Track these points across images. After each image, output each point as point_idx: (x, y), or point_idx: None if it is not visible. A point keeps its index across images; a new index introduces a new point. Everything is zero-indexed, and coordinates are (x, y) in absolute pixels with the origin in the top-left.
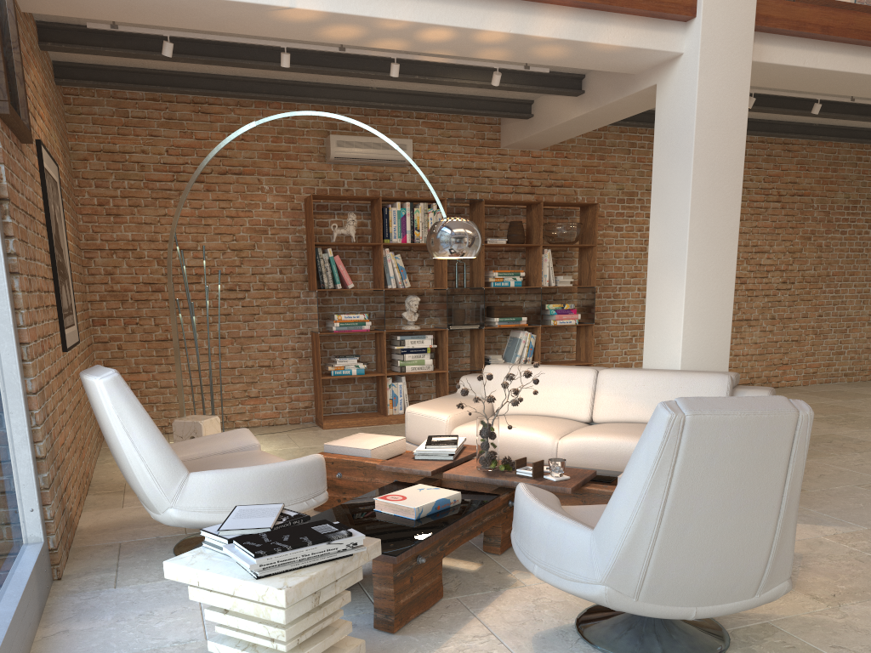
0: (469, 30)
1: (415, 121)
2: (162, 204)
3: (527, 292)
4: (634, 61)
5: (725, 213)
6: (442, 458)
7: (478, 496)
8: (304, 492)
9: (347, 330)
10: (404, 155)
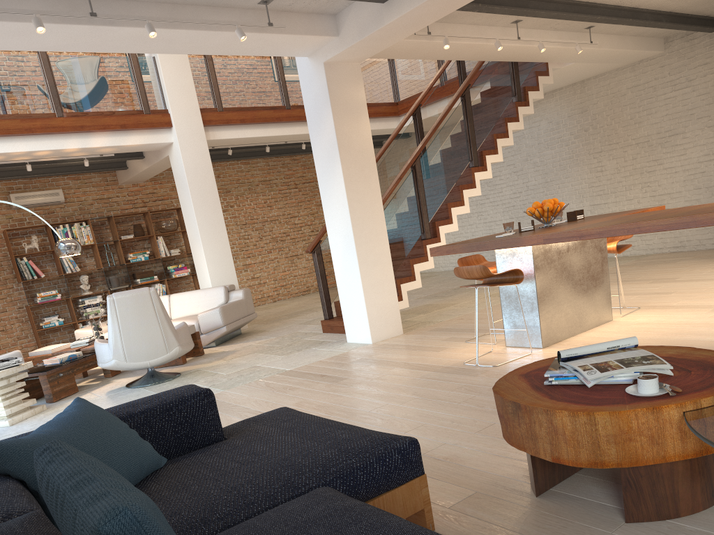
0: (58, 149)
1: (62, 177)
2: None
3: (156, 262)
4: (153, 147)
5: (214, 212)
6: (84, 345)
7: (92, 352)
8: None
9: (47, 301)
10: (34, 214)
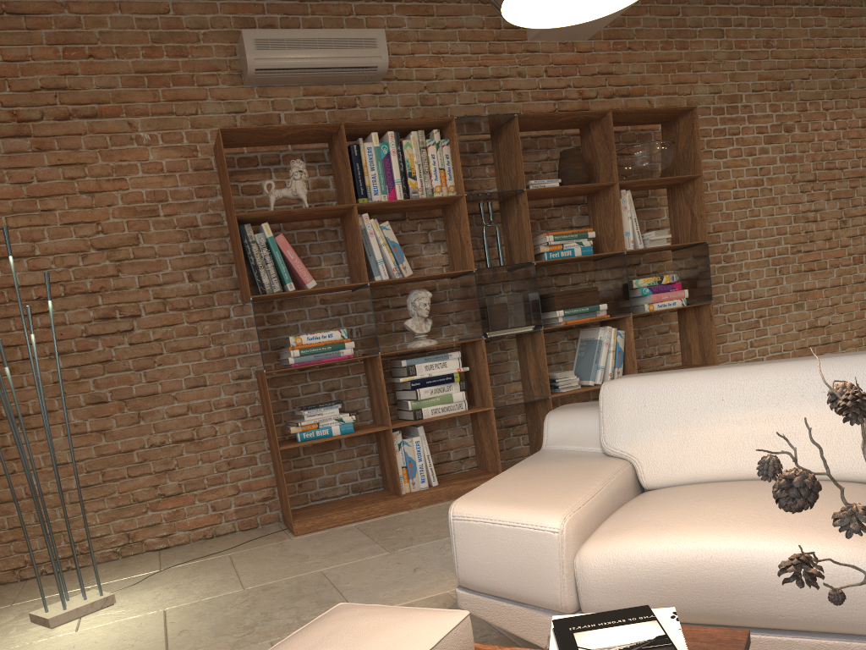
0: None
1: (385, 5)
2: None
3: (599, 267)
4: None
5: None
6: None
7: None
8: None
9: (314, 360)
10: None
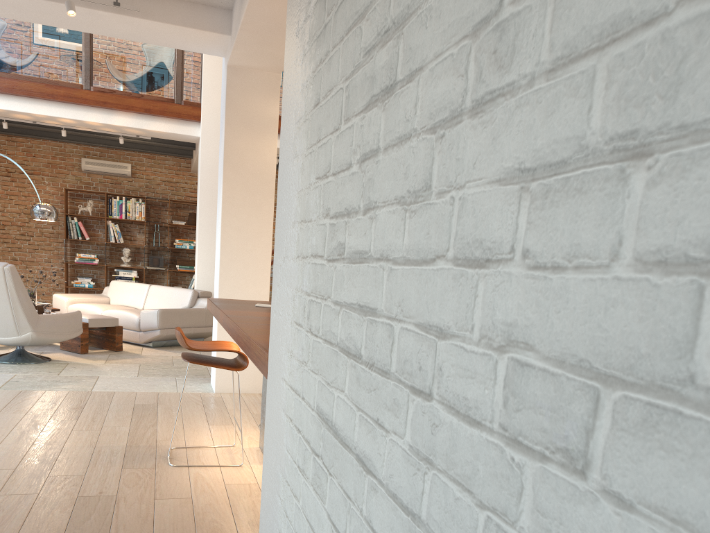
0: (79, 120)
1: (138, 154)
2: None
3: None
4: (184, 138)
5: None
6: None
7: None
8: None
9: (83, 262)
10: (26, 174)
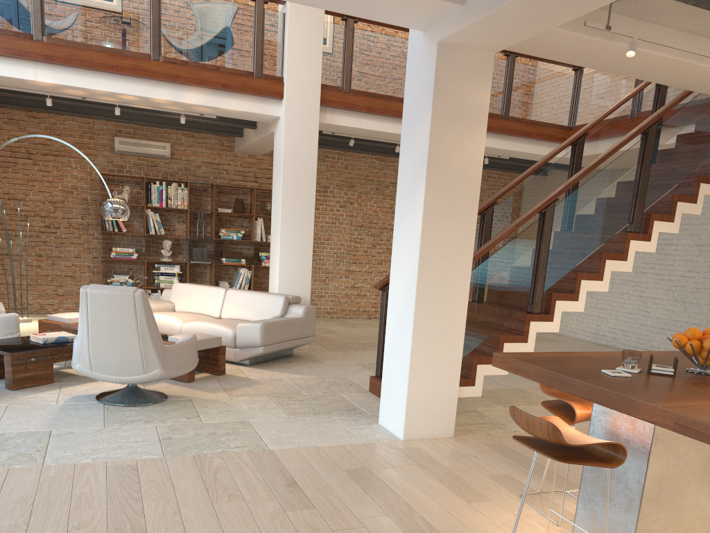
0: (144, 97)
1: (176, 131)
2: (4, 170)
3: (250, 244)
4: (259, 117)
5: (305, 207)
6: None
7: None
8: (5, 331)
9: (121, 257)
10: (91, 163)
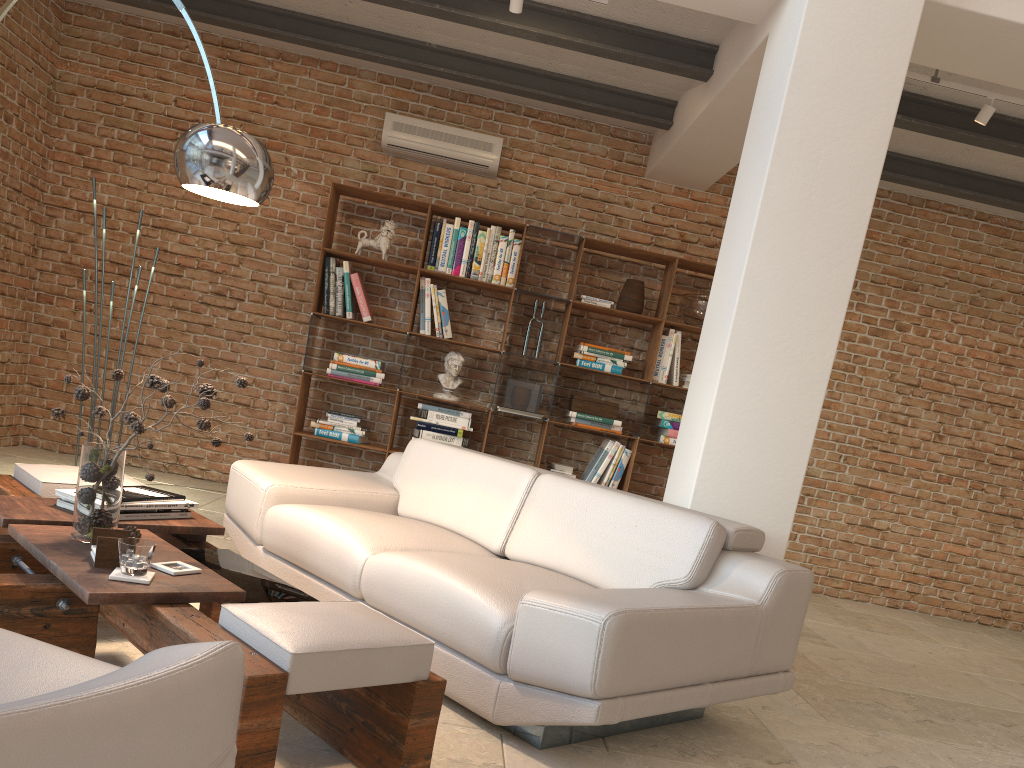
0: None
1: (522, 118)
2: (155, 167)
3: (640, 390)
4: None
5: (827, 255)
6: None
7: None
8: None
9: (347, 377)
10: (188, 21)
